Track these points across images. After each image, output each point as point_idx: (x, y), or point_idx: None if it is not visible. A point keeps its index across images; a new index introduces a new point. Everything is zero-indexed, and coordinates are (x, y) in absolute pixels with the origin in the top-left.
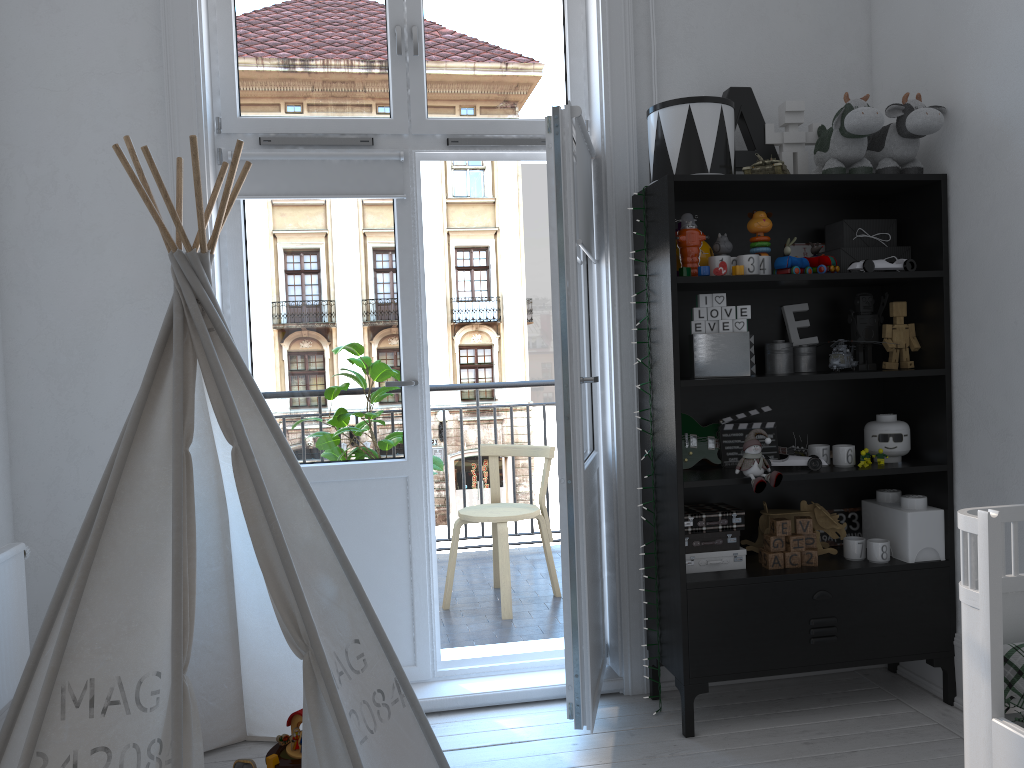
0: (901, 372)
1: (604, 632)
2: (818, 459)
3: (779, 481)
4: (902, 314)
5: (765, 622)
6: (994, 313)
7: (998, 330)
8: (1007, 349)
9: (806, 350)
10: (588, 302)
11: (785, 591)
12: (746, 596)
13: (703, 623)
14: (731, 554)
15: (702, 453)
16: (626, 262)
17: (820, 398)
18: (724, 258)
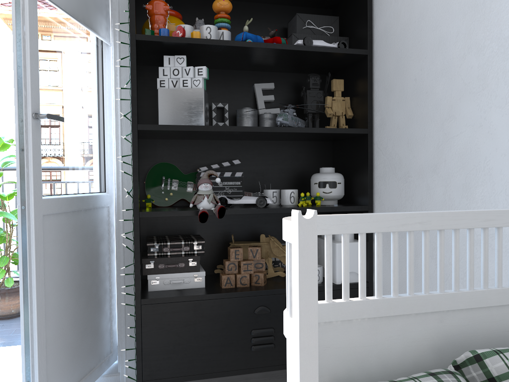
0: (332, 129)
1: (112, 336)
2: (264, 198)
3: (222, 213)
4: (340, 89)
5: (212, 333)
6: (401, 76)
7: (403, 89)
8: (409, 104)
9: (267, 116)
10: (102, 75)
11: (230, 307)
12: (195, 311)
13: (156, 334)
14: (192, 275)
15: (181, 194)
16: (127, 41)
17: (284, 157)
18: (186, 26)
